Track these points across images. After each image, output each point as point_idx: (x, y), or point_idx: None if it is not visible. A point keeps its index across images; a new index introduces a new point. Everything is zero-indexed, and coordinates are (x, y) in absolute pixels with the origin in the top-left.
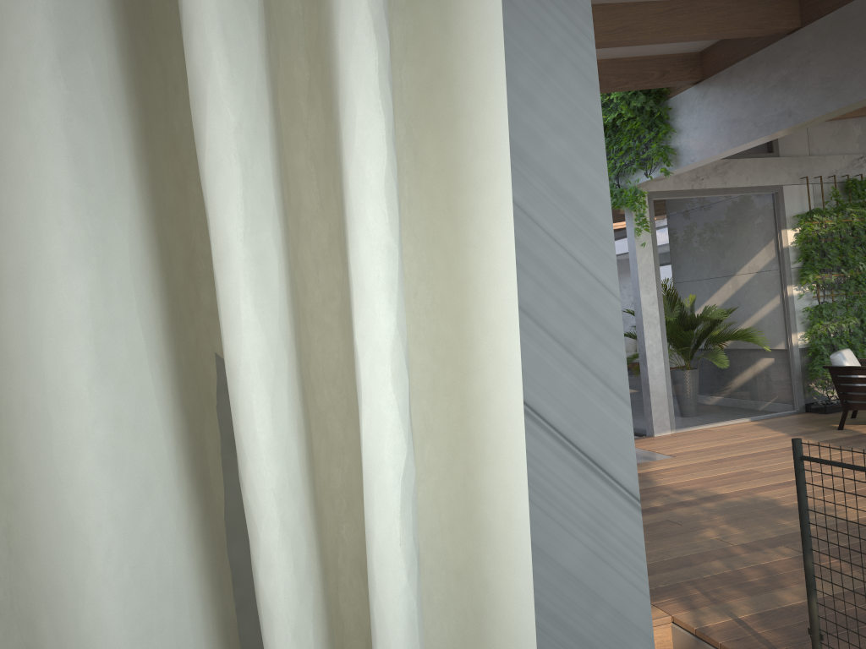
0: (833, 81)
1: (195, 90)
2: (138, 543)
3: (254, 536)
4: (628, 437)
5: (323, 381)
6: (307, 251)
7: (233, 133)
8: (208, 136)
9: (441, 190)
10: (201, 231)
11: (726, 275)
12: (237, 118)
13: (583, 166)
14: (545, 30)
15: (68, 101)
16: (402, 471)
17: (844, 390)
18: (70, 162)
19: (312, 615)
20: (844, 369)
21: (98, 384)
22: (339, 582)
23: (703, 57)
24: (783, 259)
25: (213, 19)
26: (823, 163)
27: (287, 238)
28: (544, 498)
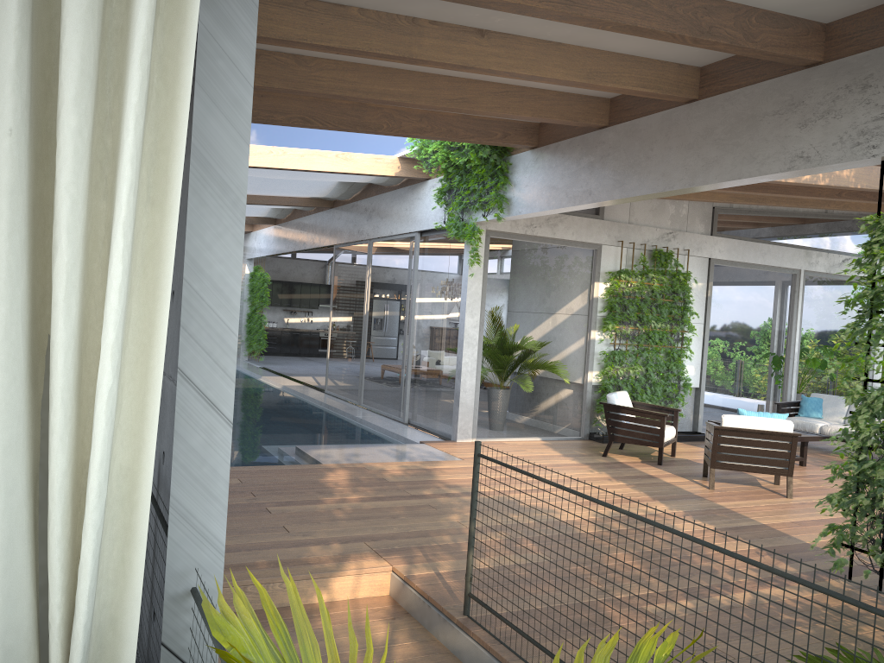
0: (621, 176)
1: (55, 245)
2: (9, 396)
3: (51, 403)
4: (232, 396)
5: (91, 352)
6: (93, 301)
7: (65, 264)
8: (56, 263)
9: (151, 286)
10: (50, 285)
11: (542, 312)
12: (68, 259)
13: (230, 278)
14: (221, 218)
15: (9, 249)
16: (109, 387)
17: (612, 424)
18: (6, 269)
19: (69, 434)
20: (615, 407)
21: (4, 342)
22: (85, 431)
23: (540, 128)
24: (592, 307)
25: (64, 225)
26: (638, 232)
27: (83, 297)
28: (187, 415)
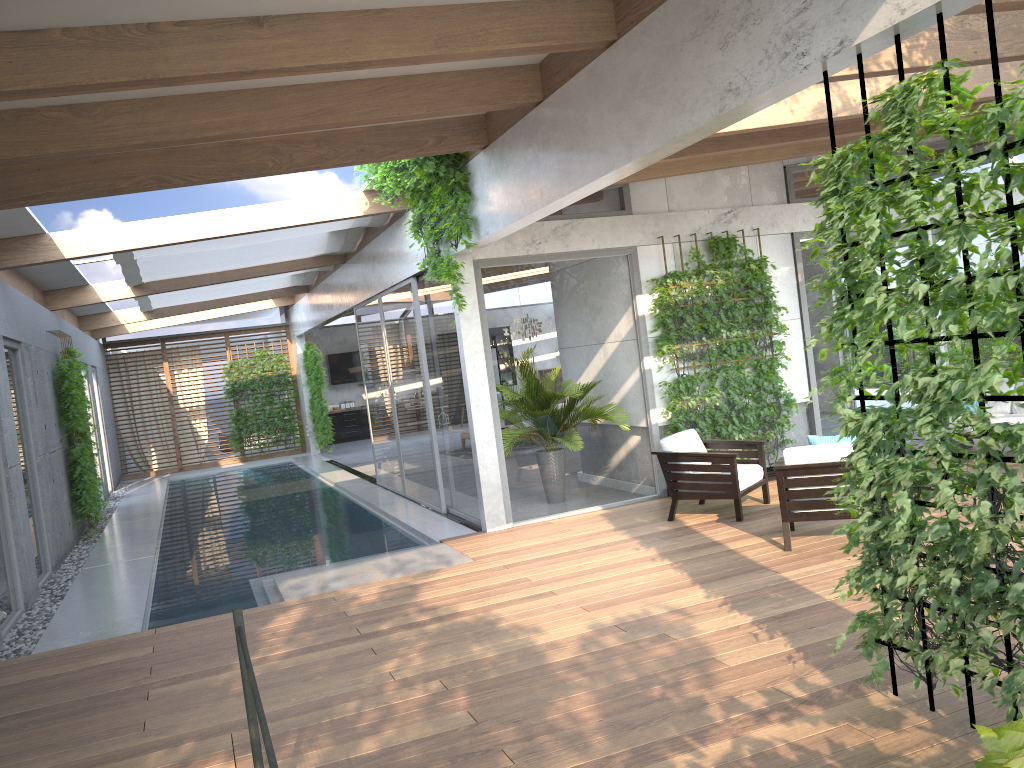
0: (565, 163)
1: None
2: None
3: None
4: None
5: None
6: None
7: None
8: None
9: None
10: None
11: (571, 348)
12: None
13: None
14: None
15: None
16: None
17: (672, 478)
18: None
19: None
20: (671, 455)
21: None
22: None
23: (487, 120)
24: (639, 328)
25: None
26: (684, 220)
27: None
28: None
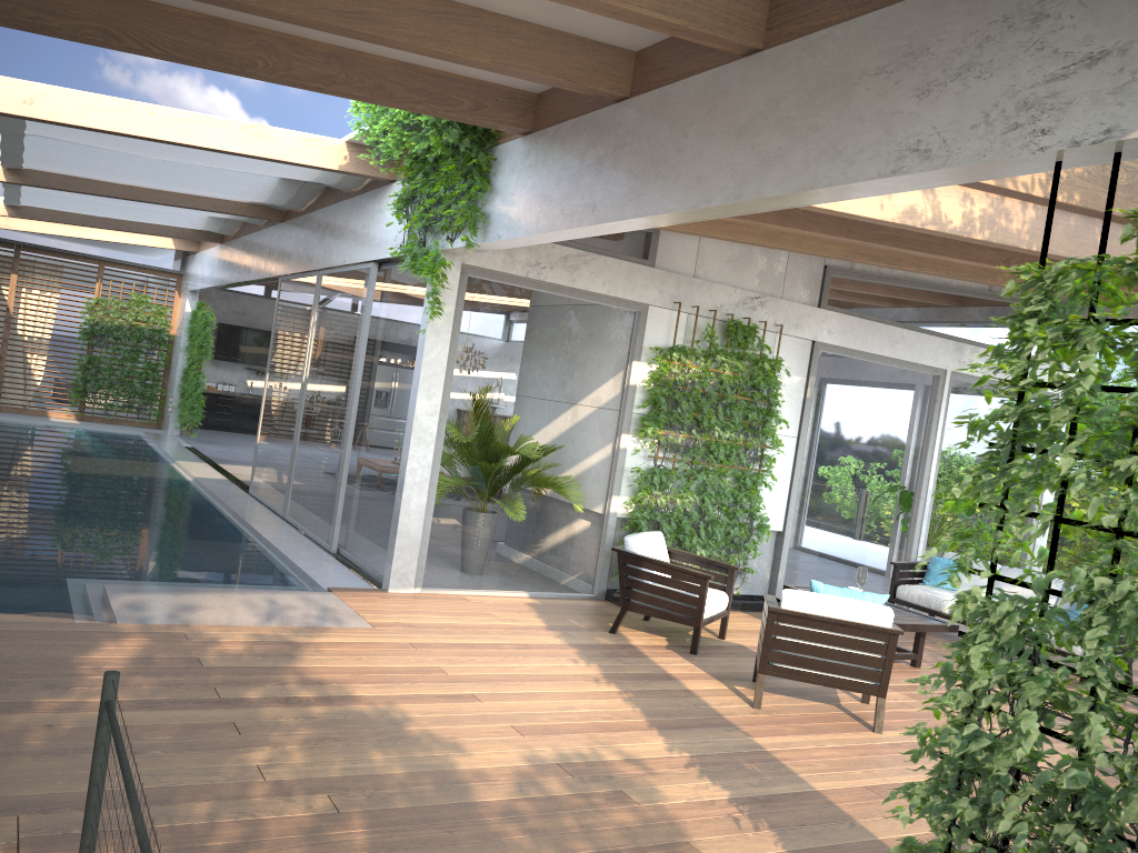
0: (639, 180)
1: None
2: None
3: None
4: None
5: None
6: None
7: None
8: None
9: None
10: None
11: (545, 400)
12: None
13: None
14: None
15: None
16: None
17: (628, 584)
18: None
19: None
20: (634, 558)
21: None
22: None
23: (539, 101)
24: (626, 398)
25: None
26: (707, 291)
27: None
28: None
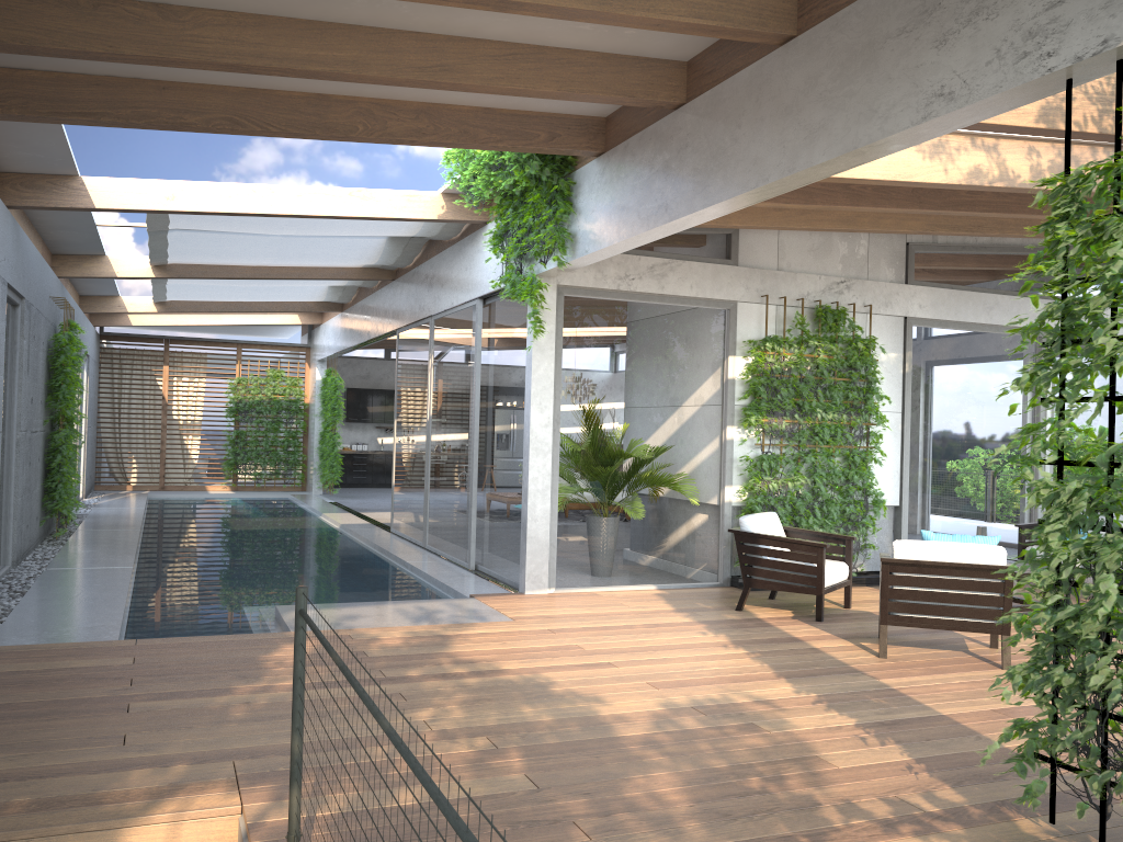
0: (703, 174)
1: None
2: None
3: None
4: None
5: None
6: None
7: None
8: None
9: None
10: None
11: (649, 402)
12: None
13: None
14: None
15: None
16: None
17: (747, 562)
18: None
19: None
20: (750, 536)
21: None
22: None
23: (607, 124)
24: (727, 392)
25: None
26: (792, 282)
27: None
28: None
